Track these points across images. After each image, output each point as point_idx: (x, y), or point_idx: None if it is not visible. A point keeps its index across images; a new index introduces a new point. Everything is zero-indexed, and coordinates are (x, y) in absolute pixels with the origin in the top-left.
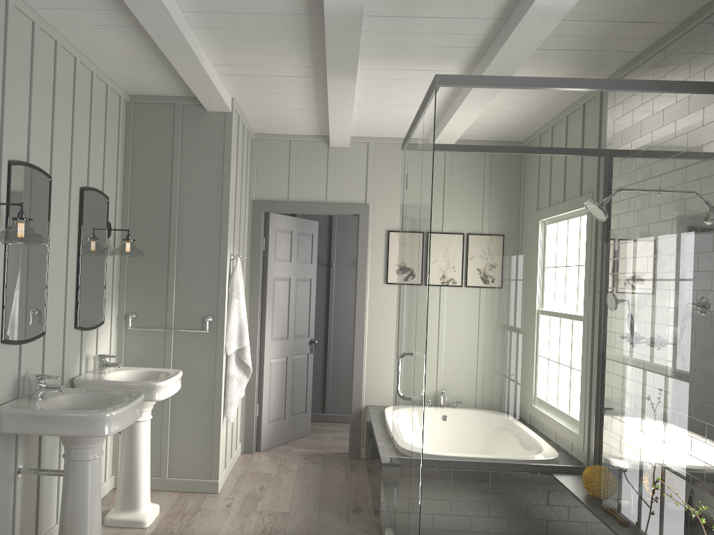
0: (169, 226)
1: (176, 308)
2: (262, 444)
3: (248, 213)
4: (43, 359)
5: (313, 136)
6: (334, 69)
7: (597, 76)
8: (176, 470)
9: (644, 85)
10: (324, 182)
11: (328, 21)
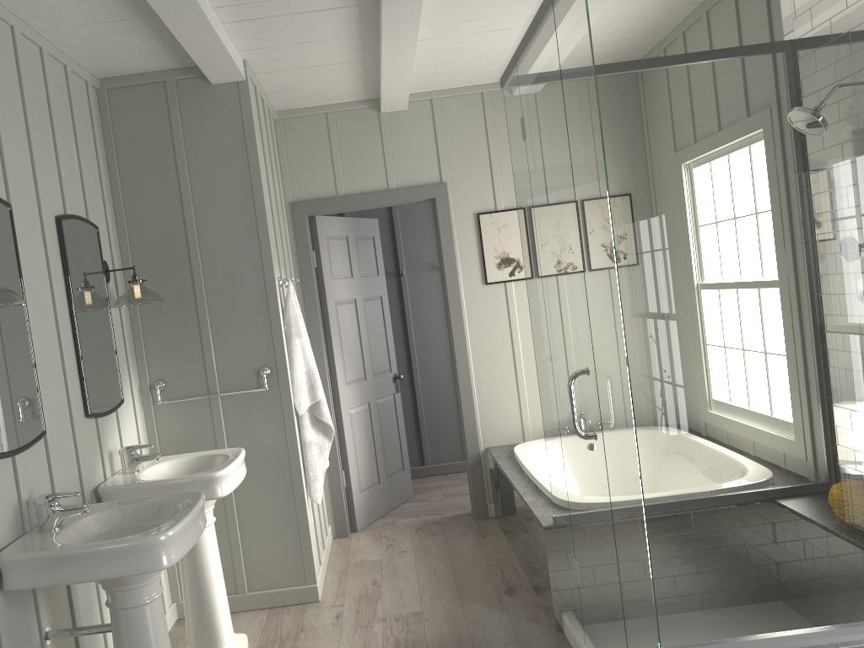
0: (187, 253)
1: (219, 365)
2: (358, 521)
3: (287, 221)
4: (50, 470)
5: (356, 102)
6: None
7: None
8: (258, 581)
9: None
10: (381, 162)
11: None
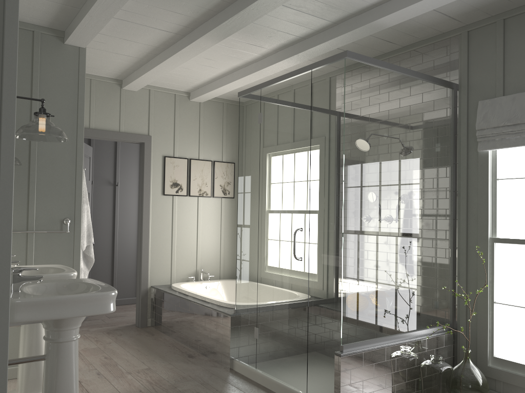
0: None
1: (37, 213)
2: None
3: None
4: None
5: (109, 78)
6: (216, 31)
7: None
8: None
9: (424, 76)
10: (118, 115)
11: None
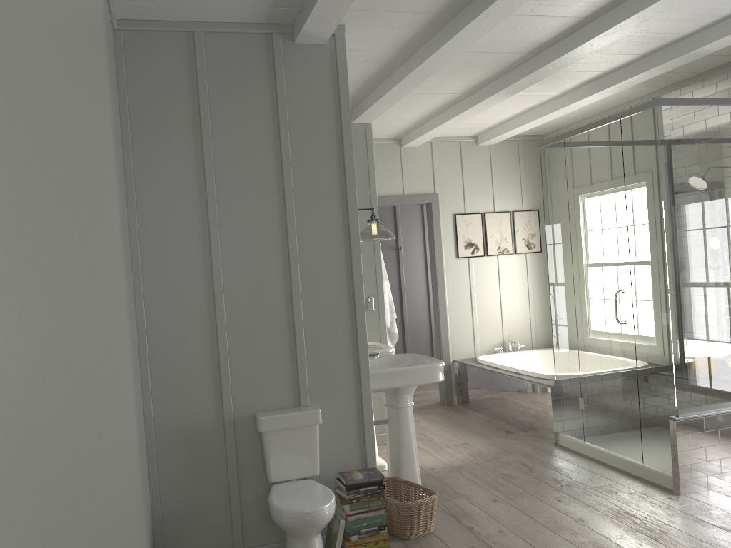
0: None
1: None
2: None
3: None
4: None
5: (388, 138)
6: (508, 89)
7: (656, 87)
8: None
9: None
10: (400, 177)
11: (557, 60)
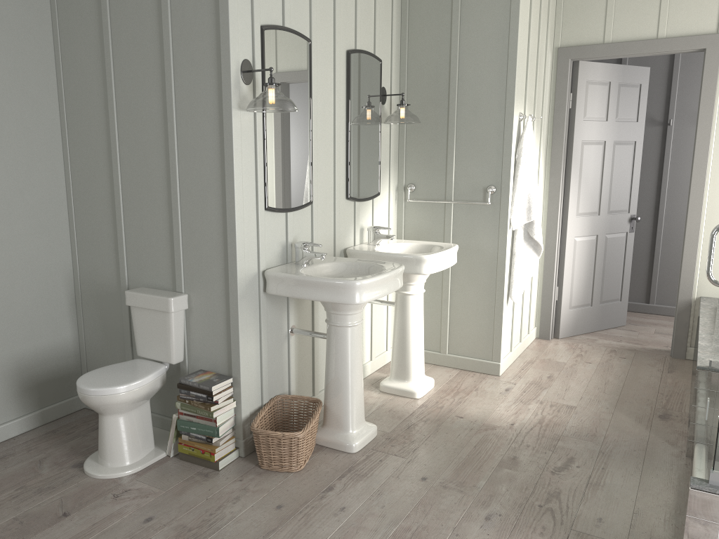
0: (448, 86)
1: (456, 179)
2: (561, 331)
3: (551, 64)
4: (312, 228)
5: None
6: None
7: None
8: (456, 347)
9: None
10: (656, 11)
11: None
